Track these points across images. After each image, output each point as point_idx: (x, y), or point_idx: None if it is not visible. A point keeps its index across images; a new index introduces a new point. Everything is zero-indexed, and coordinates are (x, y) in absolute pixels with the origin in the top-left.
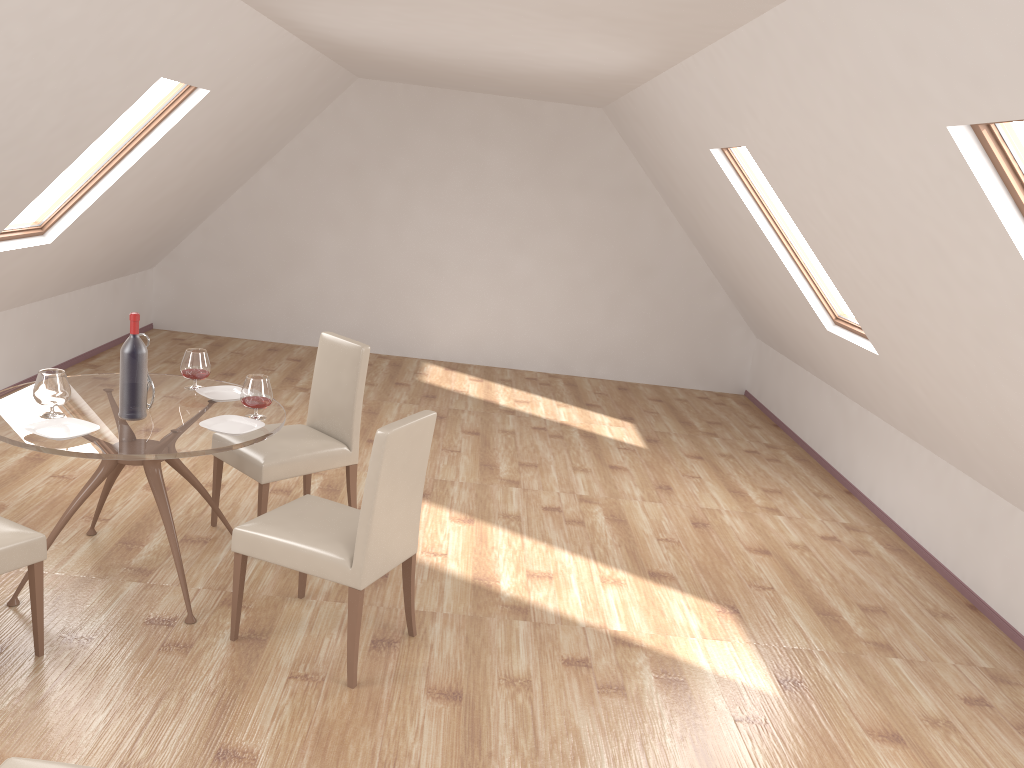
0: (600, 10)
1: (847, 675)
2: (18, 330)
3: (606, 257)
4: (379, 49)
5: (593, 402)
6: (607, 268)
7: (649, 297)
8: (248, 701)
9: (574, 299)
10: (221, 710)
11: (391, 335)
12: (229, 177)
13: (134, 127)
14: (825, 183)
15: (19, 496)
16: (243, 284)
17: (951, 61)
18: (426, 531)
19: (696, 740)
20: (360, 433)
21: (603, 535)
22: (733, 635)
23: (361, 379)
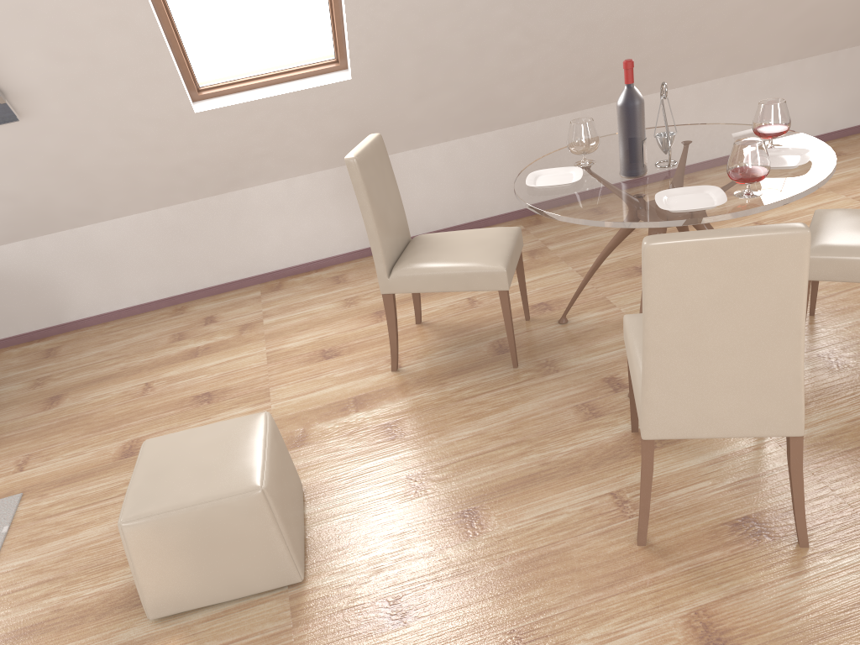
0: None
1: None
2: None
3: None
4: None
5: None
6: None
7: None
8: (551, 488)
9: None
10: (525, 481)
11: None
12: None
13: None
14: None
15: None
16: None
17: None
18: None
19: None
20: None
21: None
22: None
23: None
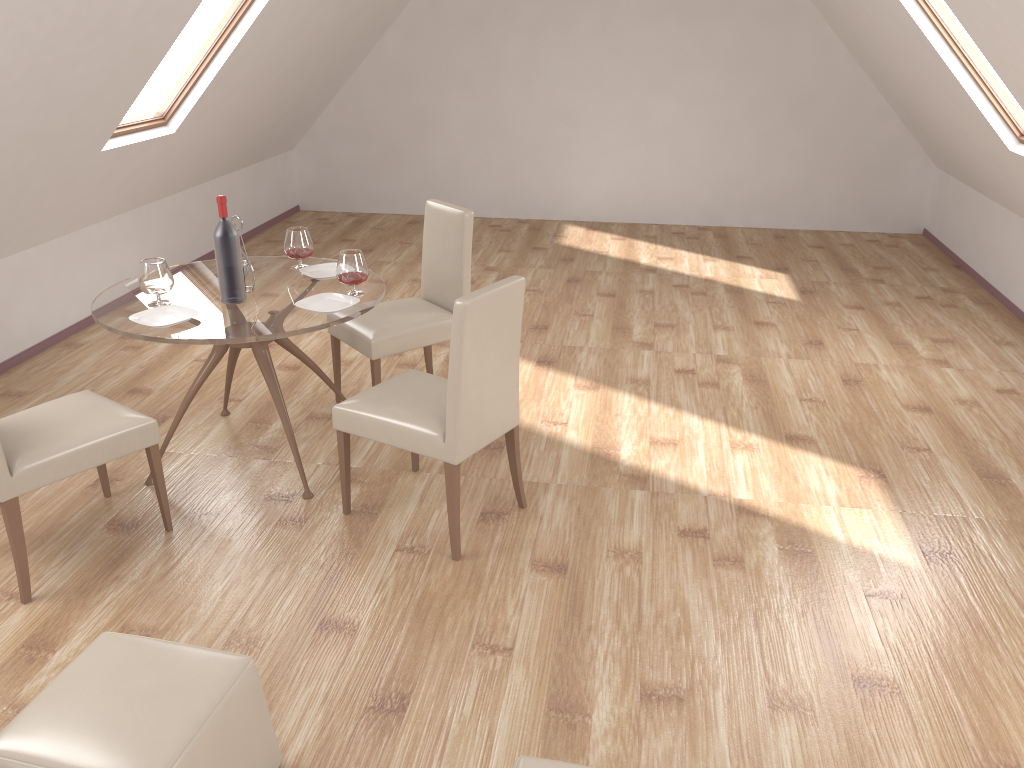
0: None
1: (1008, 545)
2: (164, 222)
3: (757, 91)
4: None
5: (744, 254)
6: (759, 103)
7: (808, 132)
8: (354, 574)
9: (723, 142)
10: (328, 582)
11: (530, 198)
12: (351, 46)
13: (234, 2)
14: None
15: (164, 381)
16: (379, 158)
17: None
18: (548, 400)
19: (818, 616)
20: None
21: (739, 397)
22: (875, 502)
23: (467, 247)
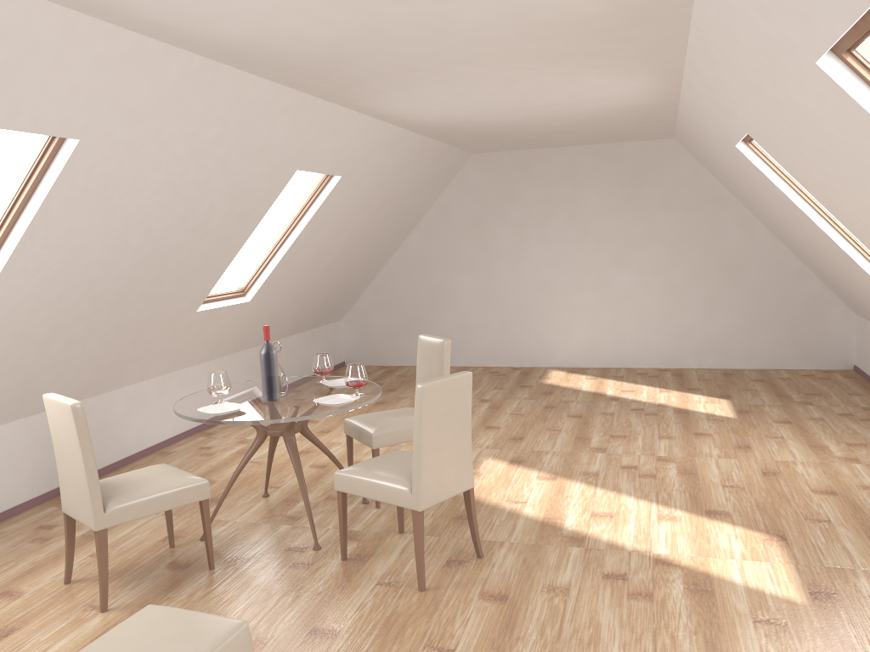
0: (572, 48)
1: None
2: (240, 368)
3: (697, 261)
4: (462, 124)
5: (695, 386)
6: (699, 271)
7: (743, 291)
8: (342, 598)
9: (673, 301)
10: (322, 604)
11: (521, 350)
12: (383, 243)
13: (294, 211)
14: (798, 145)
15: (225, 475)
16: (405, 323)
17: (784, 7)
18: (514, 486)
19: (709, 635)
20: (481, 422)
21: (671, 484)
22: (774, 557)
23: (446, 365)
